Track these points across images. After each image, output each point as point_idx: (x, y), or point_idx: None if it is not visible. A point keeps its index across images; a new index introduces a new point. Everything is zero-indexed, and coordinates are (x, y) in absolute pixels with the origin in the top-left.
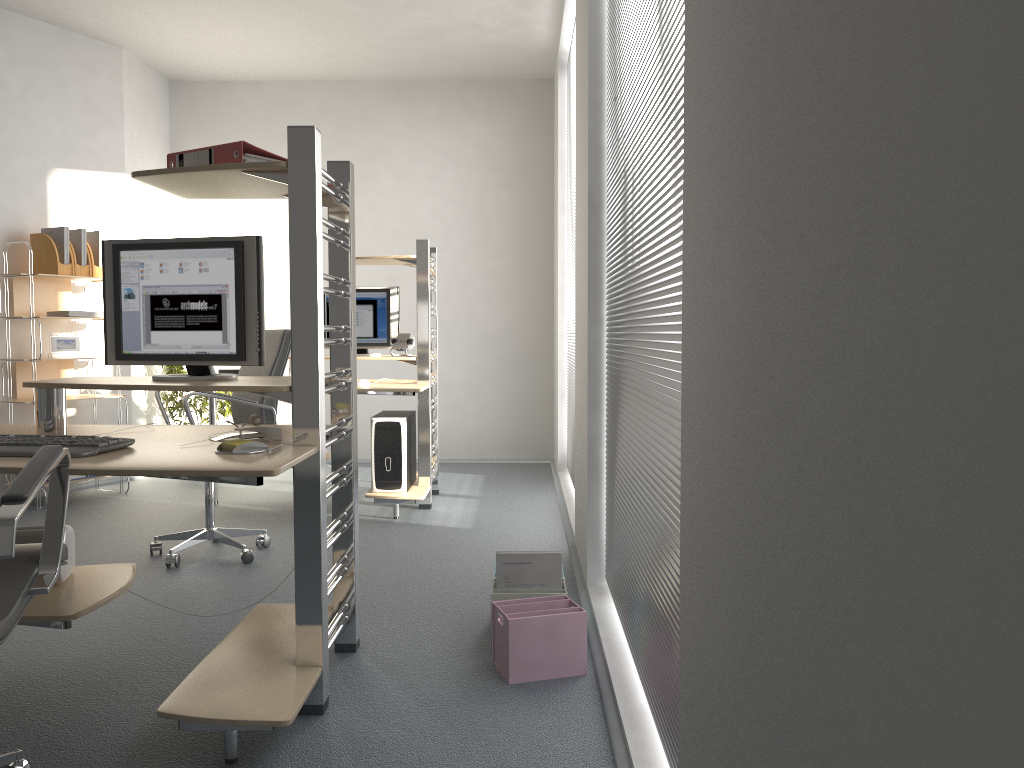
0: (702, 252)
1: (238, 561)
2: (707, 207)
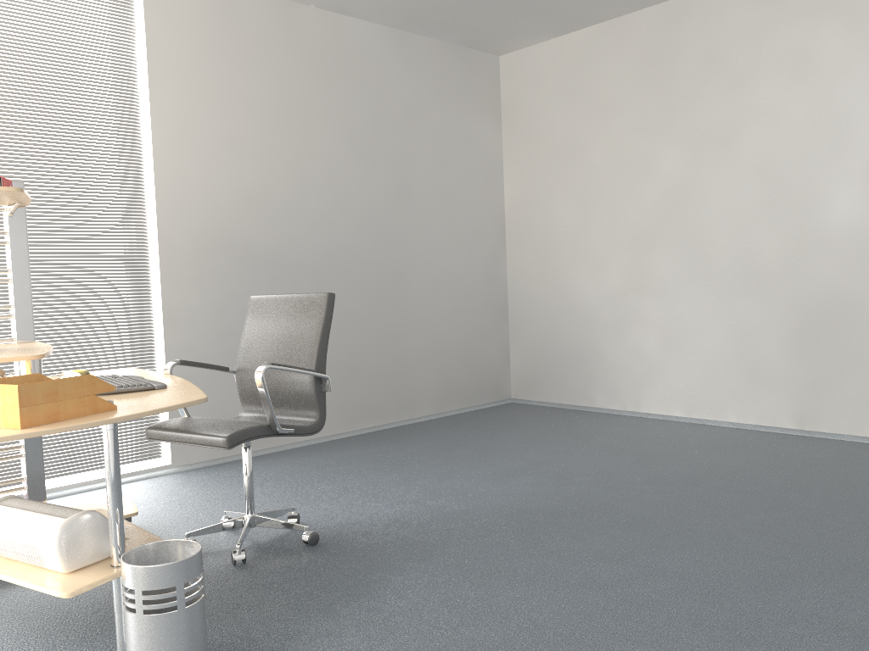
0: (185, 281)
1: None
2: (189, 272)
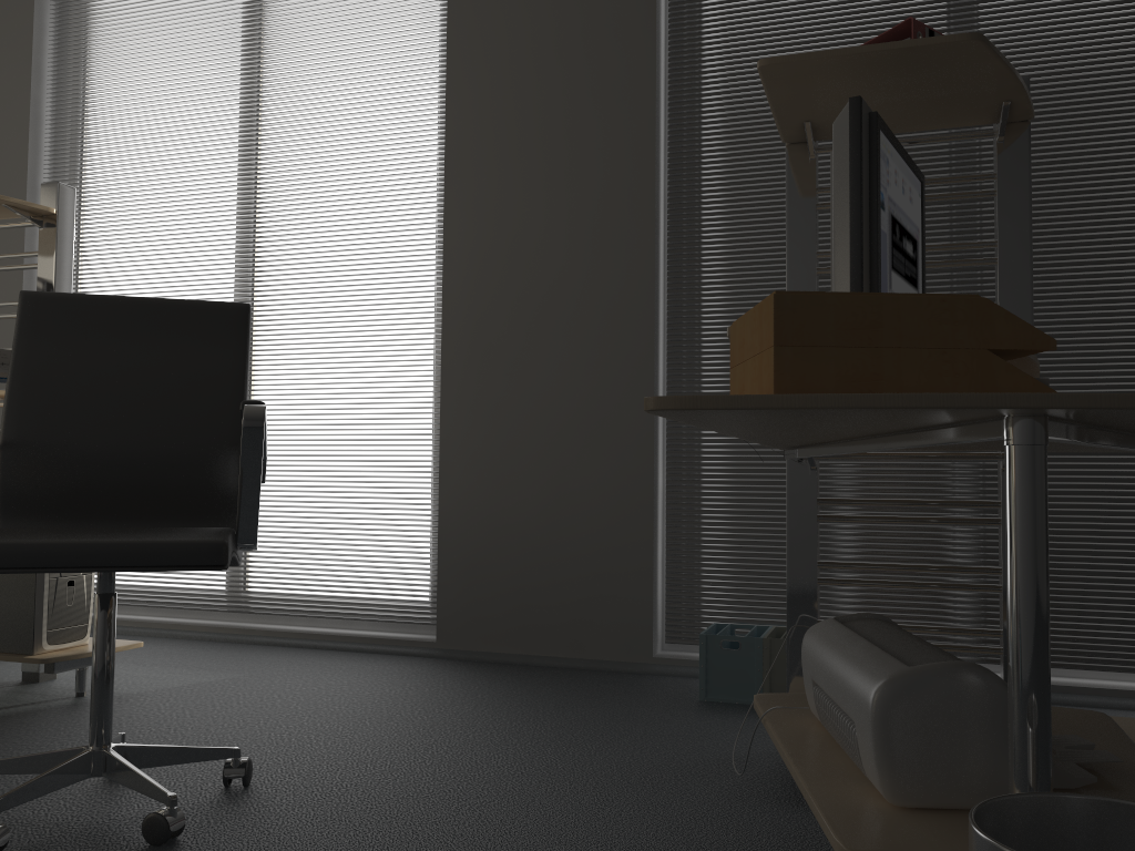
0: None
1: (215, 791)
2: None
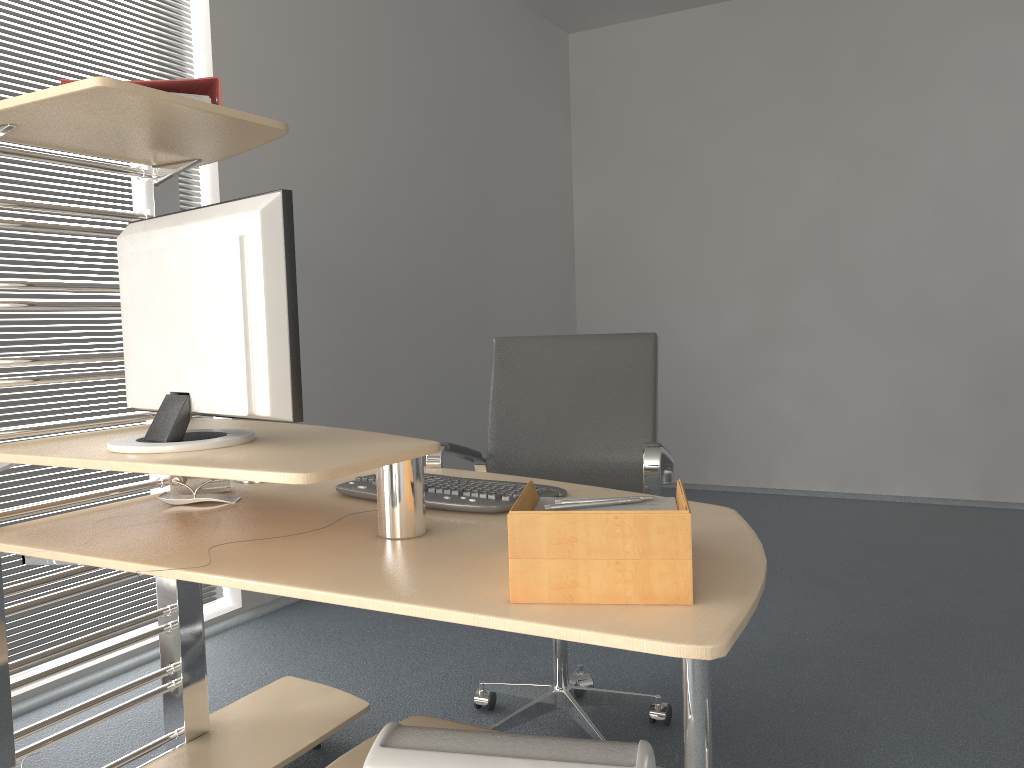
0: None
1: None
2: None
